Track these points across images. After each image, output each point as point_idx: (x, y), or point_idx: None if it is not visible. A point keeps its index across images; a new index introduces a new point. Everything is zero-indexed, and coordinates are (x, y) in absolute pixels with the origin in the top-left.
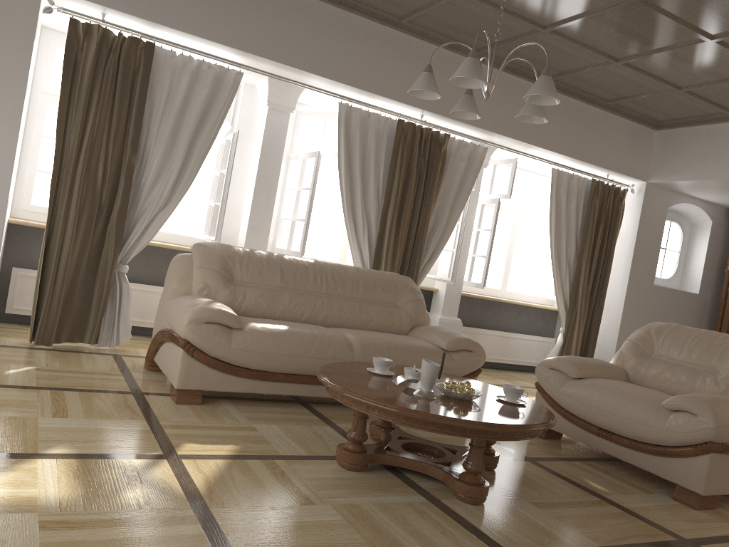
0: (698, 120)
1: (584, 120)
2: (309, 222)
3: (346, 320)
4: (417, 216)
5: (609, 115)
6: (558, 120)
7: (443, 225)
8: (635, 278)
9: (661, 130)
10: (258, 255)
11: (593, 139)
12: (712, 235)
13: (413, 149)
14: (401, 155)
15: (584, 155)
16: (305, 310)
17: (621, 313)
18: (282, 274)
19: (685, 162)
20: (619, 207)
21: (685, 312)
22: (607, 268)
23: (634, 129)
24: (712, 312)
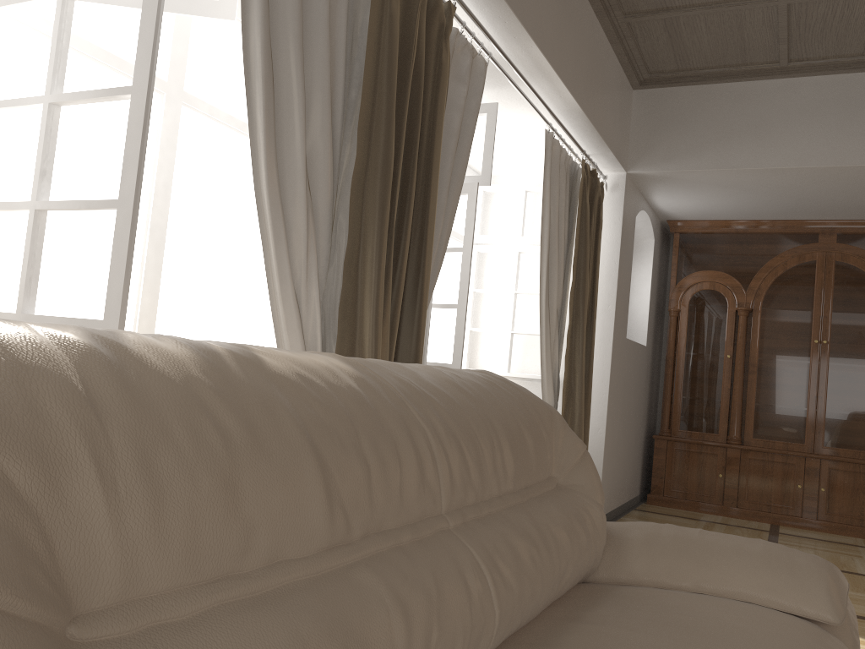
0: (717, 74)
1: (593, 44)
2: (136, 212)
3: (530, 604)
4: (412, 206)
5: (609, 45)
6: (576, 33)
7: (439, 234)
8: (617, 330)
9: (642, 90)
10: (163, 367)
11: (598, 84)
12: (654, 259)
13: (404, 20)
14: (393, 28)
15: (592, 111)
16: (453, 643)
17: (607, 389)
18: (322, 468)
19: (696, 140)
20: (600, 212)
21: (640, 375)
22: (594, 317)
23: (622, 81)
24: (651, 370)
